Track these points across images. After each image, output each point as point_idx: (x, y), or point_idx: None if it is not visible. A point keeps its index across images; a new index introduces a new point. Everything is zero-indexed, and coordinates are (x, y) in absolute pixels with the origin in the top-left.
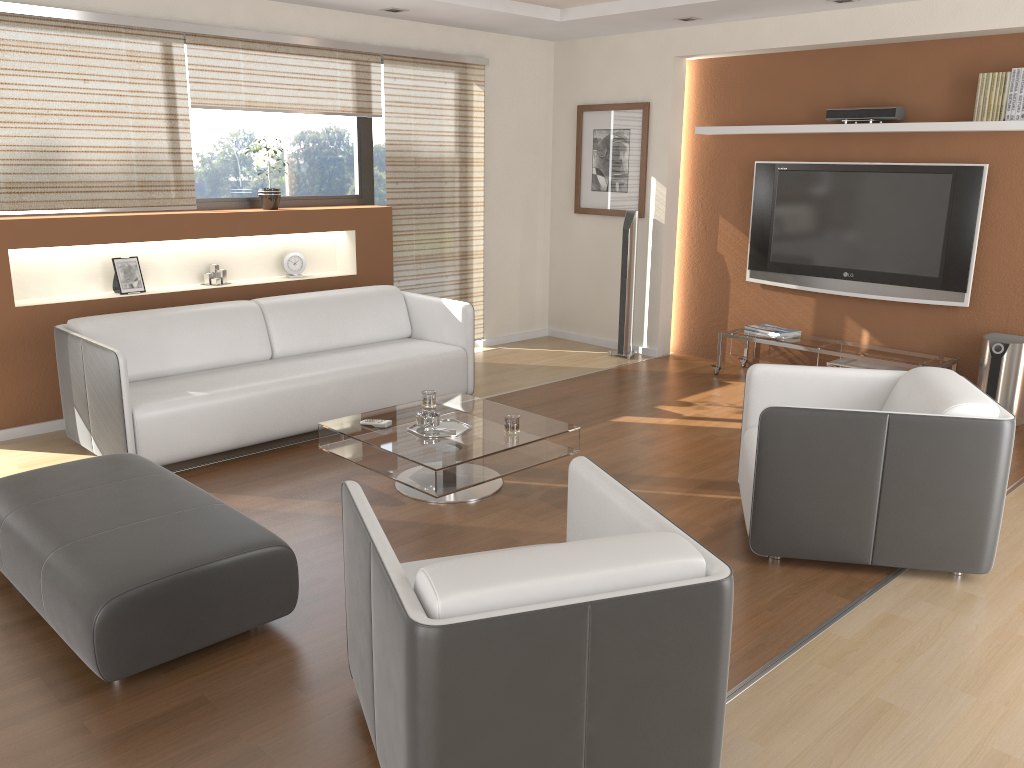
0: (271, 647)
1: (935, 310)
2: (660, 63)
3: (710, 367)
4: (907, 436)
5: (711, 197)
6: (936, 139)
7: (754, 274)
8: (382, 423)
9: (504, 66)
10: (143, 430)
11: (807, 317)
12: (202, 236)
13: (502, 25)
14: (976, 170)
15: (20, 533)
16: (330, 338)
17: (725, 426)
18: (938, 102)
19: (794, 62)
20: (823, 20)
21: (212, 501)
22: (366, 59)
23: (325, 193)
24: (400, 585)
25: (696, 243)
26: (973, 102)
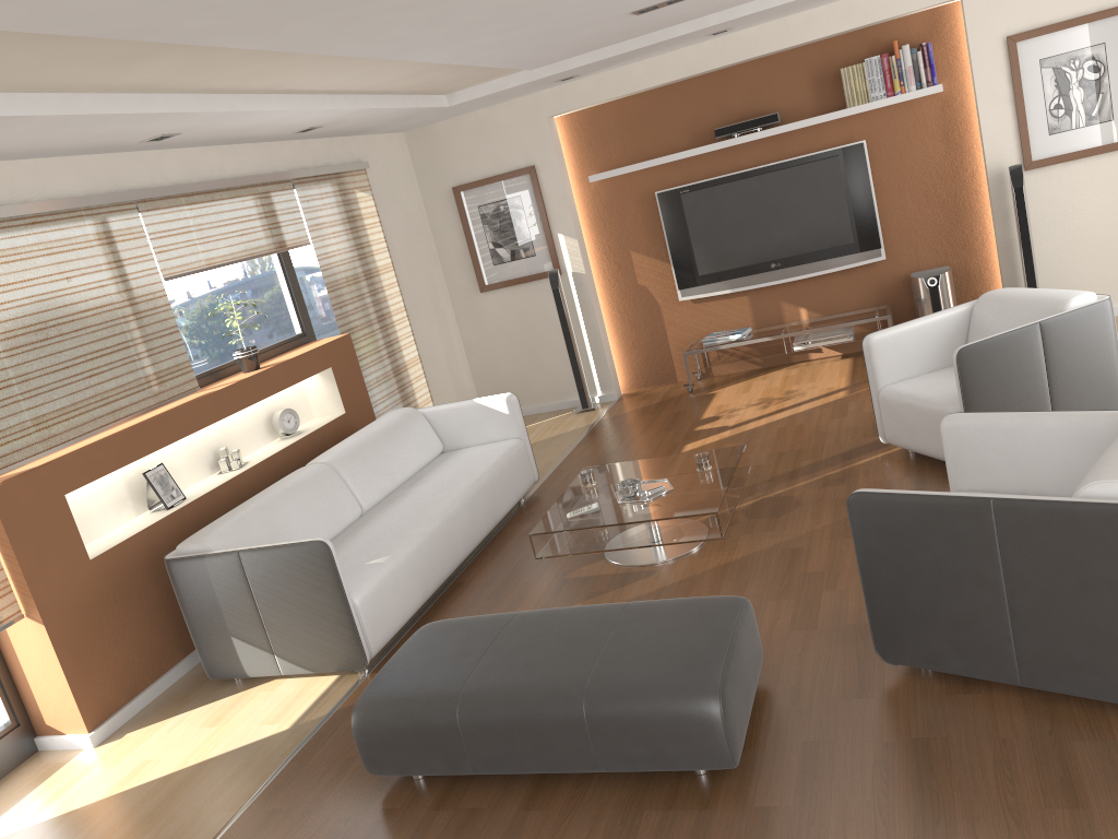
0: (779, 692)
1: (857, 271)
2: (534, 126)
3: (675, 389)
4: (1054, 334)
5: (616, 237)
6: (812, 131)
7: (685, 292)
8: (595, 507)
9: (378, 166)
10: (364, 614)
11: (745, 314)
12: (220, 417)
13: (385, 124)
14: (858, 147)
15: (505, 704)
16: (395, 475)
17: (775, 419)
18: (805, 101)
19: (662, 96)
20: (691, 54)
21: (619, 604)
22: (282, 188)
23: (274, 340)
24: (1092, 499)
25: (614, 283)
26: (834, 94)
